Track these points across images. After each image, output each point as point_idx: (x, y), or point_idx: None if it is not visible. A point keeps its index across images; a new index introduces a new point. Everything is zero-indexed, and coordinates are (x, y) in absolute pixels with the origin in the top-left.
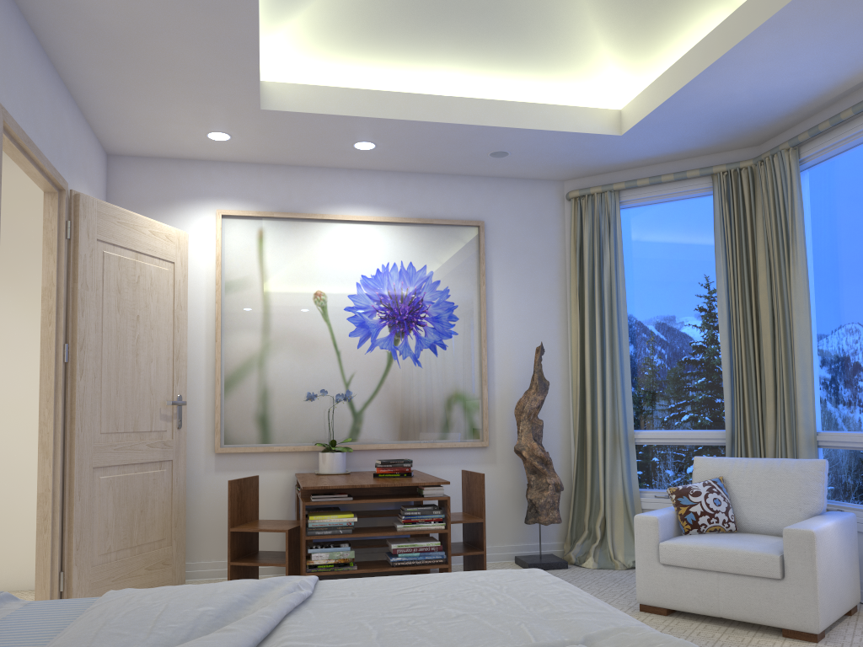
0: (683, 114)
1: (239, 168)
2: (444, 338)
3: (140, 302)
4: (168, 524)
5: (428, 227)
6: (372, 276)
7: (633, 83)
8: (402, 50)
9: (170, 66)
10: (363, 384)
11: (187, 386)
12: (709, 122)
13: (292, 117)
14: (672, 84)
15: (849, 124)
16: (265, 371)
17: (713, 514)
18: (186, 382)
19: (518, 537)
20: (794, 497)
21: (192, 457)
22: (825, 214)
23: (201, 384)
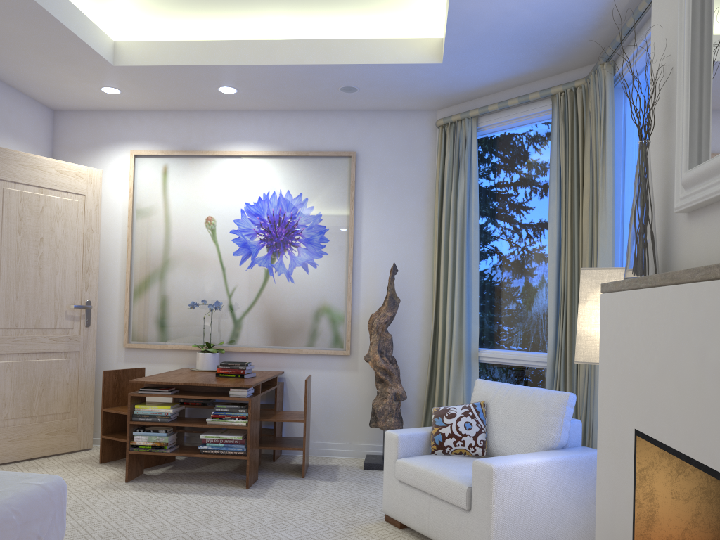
0: (480, 36)
1: (150, 116)
2: (315, 257)
3: (44, 227)
4: (73, 401)
5: (305, 159)
6: (254, 203)
7: None
8: (227, 3)
9: (10, 37)
10: (243, 296)
11: (106, 293)
12: (517, 43)
13: (145, 70)
14: (447, 8)
15: (641, 31)
16: (164, 282)
17: (460, 437)
18: (97, 290)
19: (375, 438)
20: (533, 429)
21: (108, 349)
22: (636, 132)
23: (117, 292)
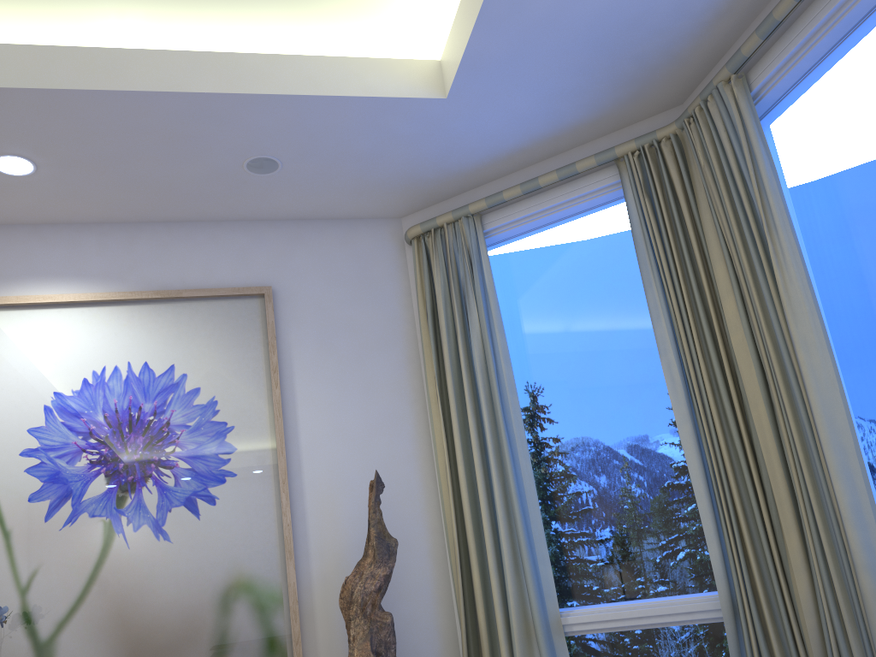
0: (534, 28)
1: None
2: (211, 484)
3: None
4: None
5: (175, 304)
6: (75, 392)
7: (452, 13)
8: None
9: None
10: (56, 586)
11: None
12: (585, 49)
13: None
14: None
15: None
16: None
17: None
18: None
19: None
20: None
21: None
22: (817, 171)
23: None
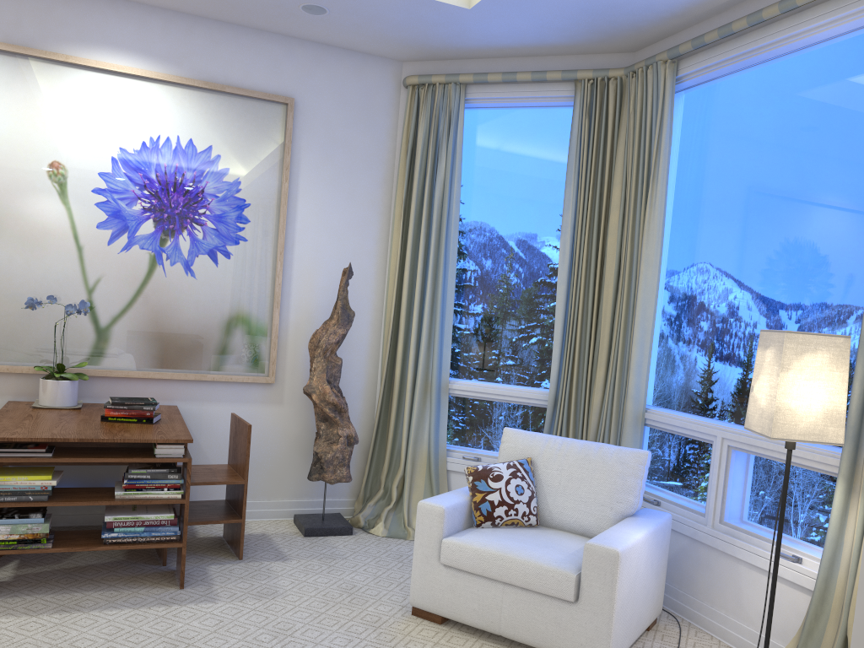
0: None
1: None
2: (229, 244)
3: None
4: None
5: (218, 96)
6: (136, 151)
7: None
8: None
9: None
10: (113, 293)
11: None
12: (578, 9)
13: None
14: None
15: (741, 39)
16: None
17: (513, 505)
18: None
19: (302, 492)
20: (607, 493)
21: None
22: (695, 150)
23: None
